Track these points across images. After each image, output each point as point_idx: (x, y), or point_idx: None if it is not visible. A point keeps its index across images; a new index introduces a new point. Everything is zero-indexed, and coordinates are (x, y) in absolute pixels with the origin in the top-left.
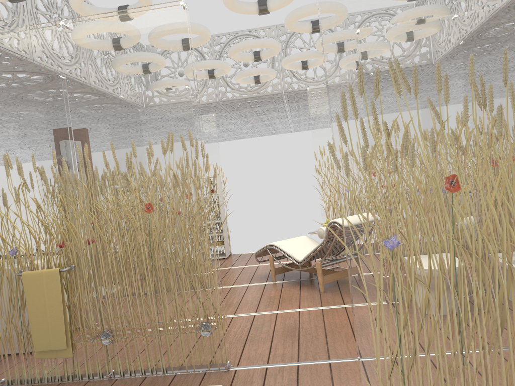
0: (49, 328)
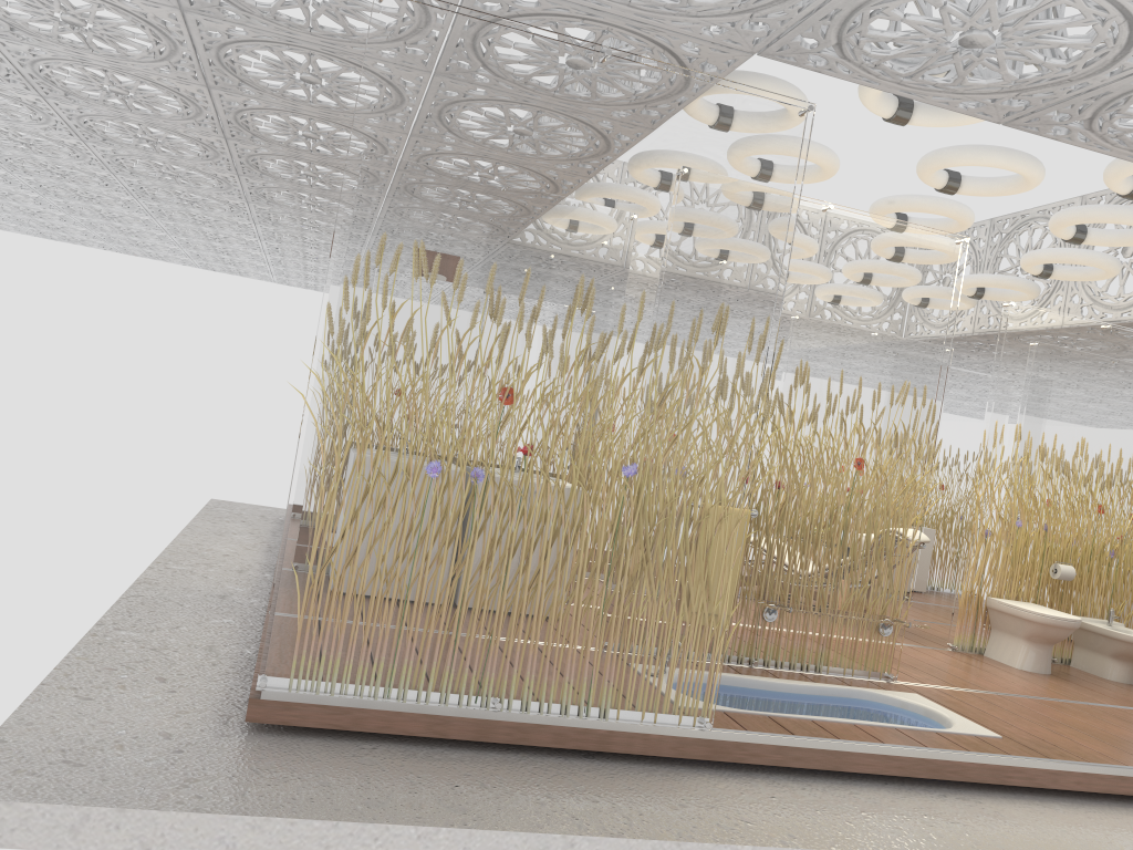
0: None
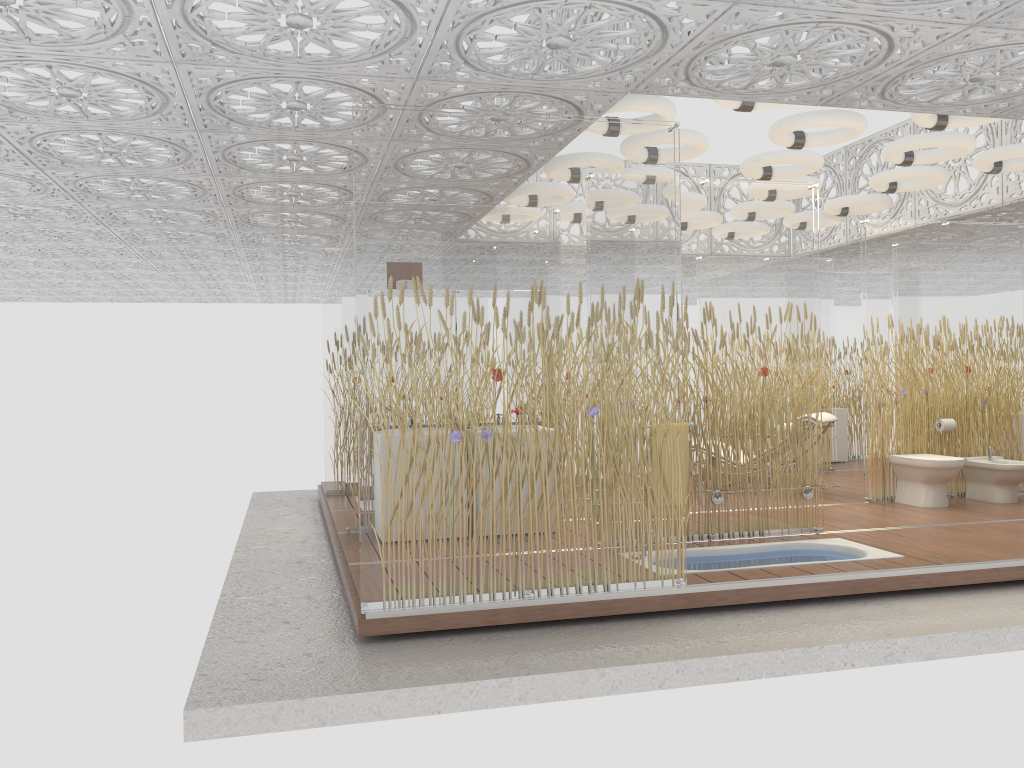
0: None
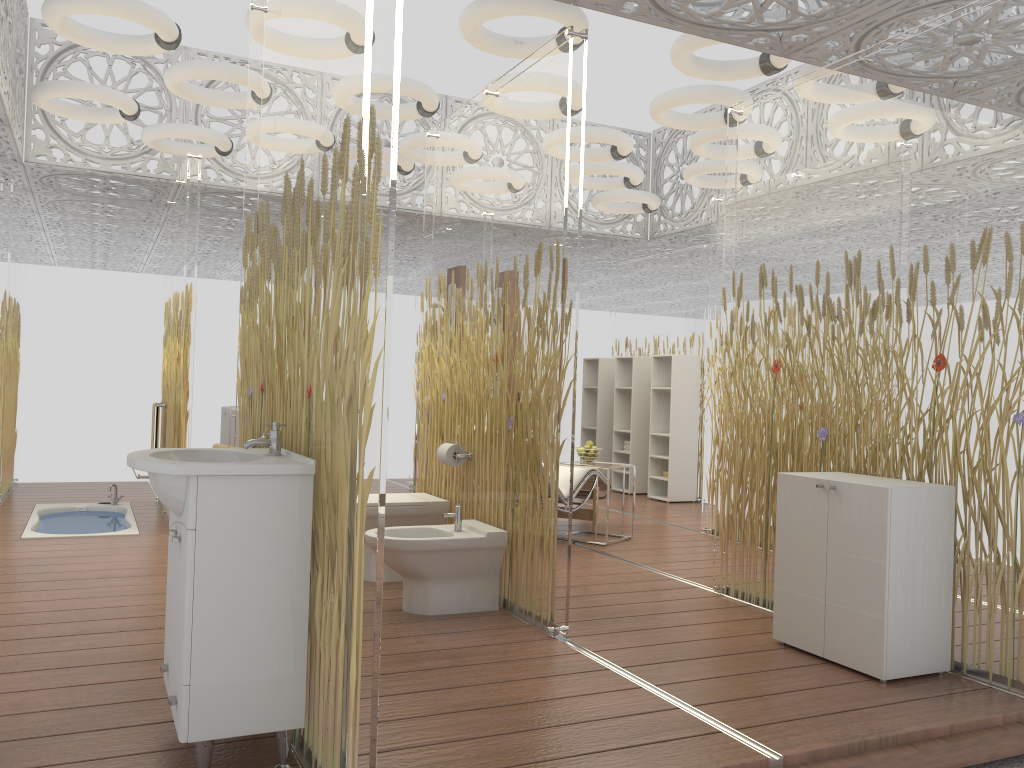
0: None
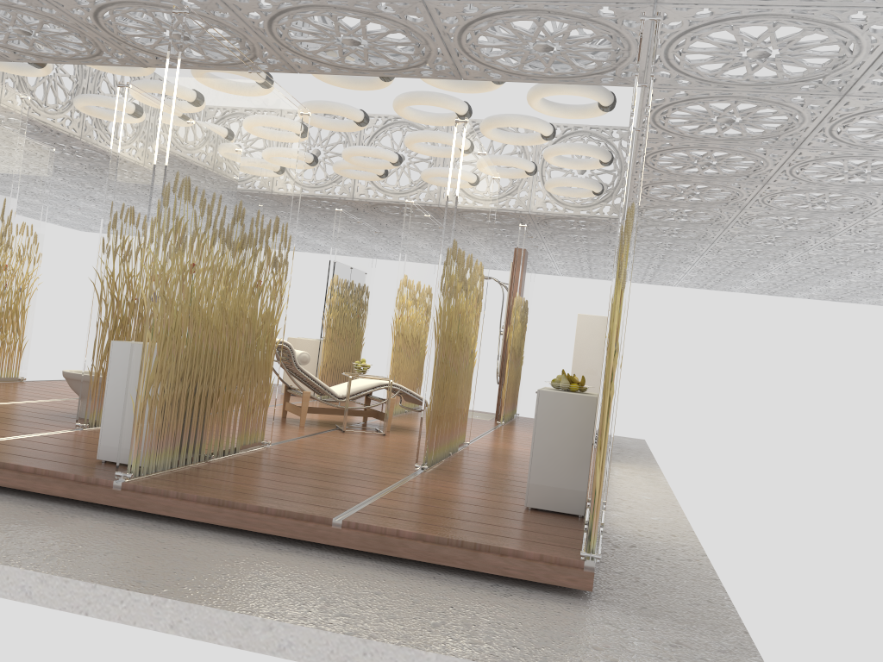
0: None
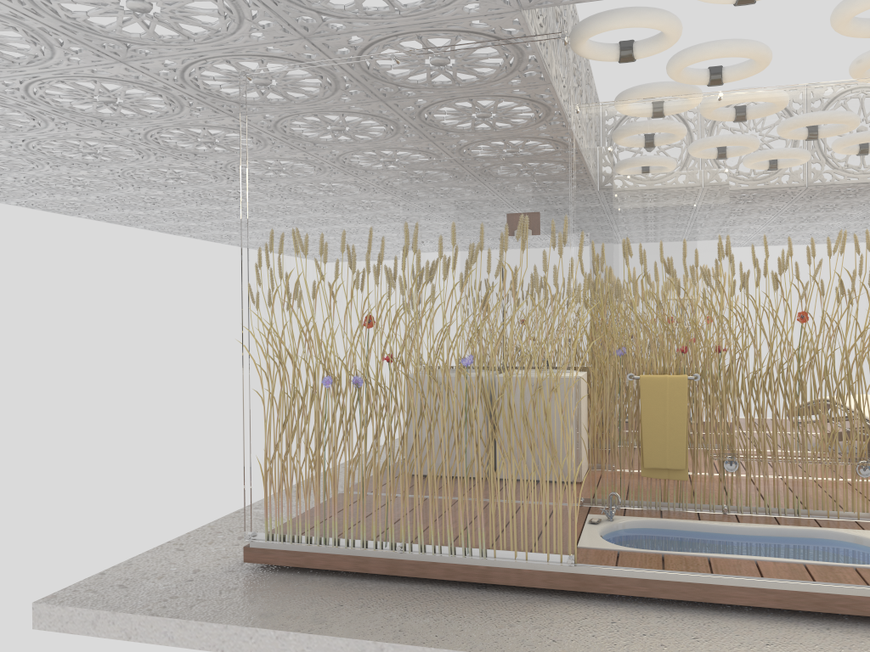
0: (666, 442)
